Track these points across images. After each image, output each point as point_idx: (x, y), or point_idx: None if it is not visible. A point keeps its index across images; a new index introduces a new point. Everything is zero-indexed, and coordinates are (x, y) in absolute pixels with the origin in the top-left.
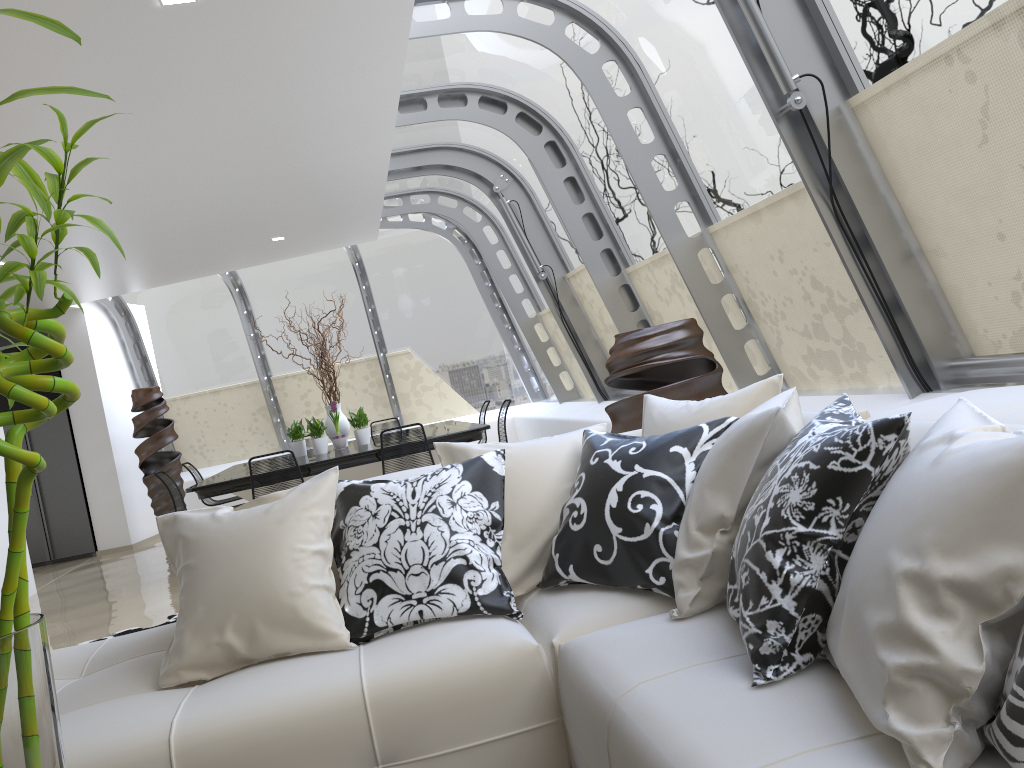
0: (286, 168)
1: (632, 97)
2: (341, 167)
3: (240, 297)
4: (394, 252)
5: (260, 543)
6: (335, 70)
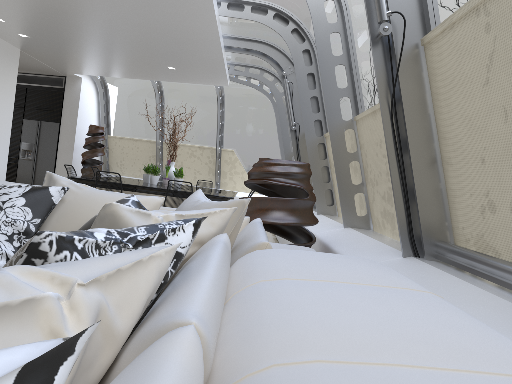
0: (159, 22)
1: (337, 25)
2: (192, 32)
3: (160, 97)
4: (241, 98)
5: None
6: None
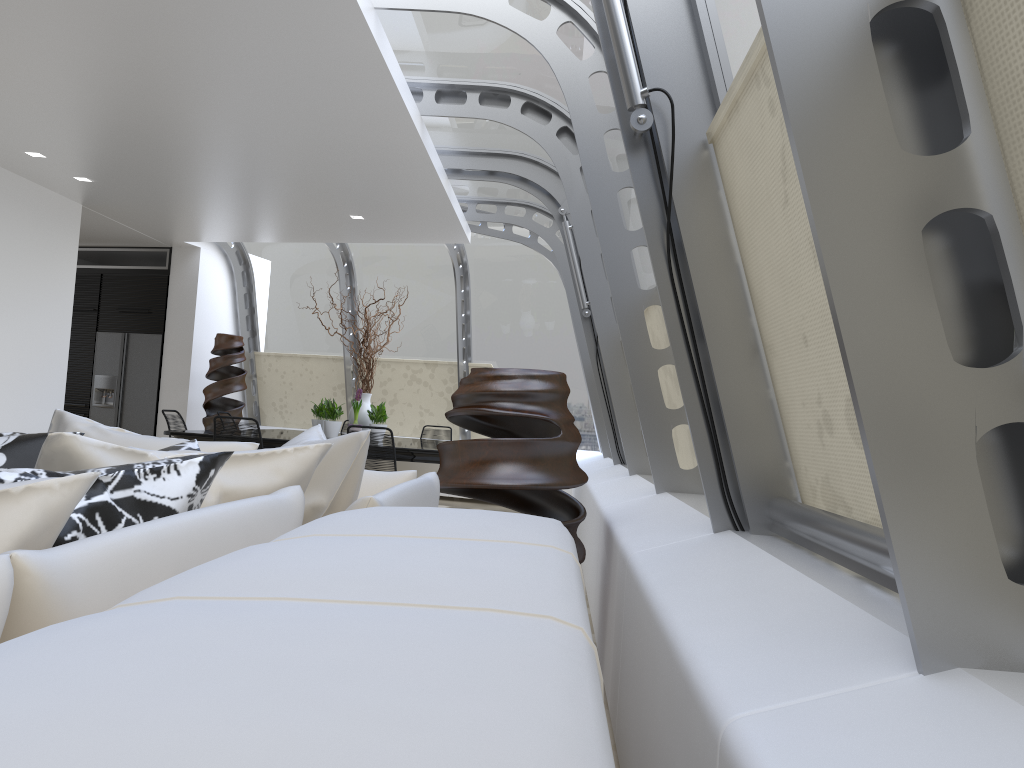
0: (315, 136)
1: (615, 117)
2: (376, 148)
3: (347, 272)
4: (499, 263)
5: None
6: (296, 27)
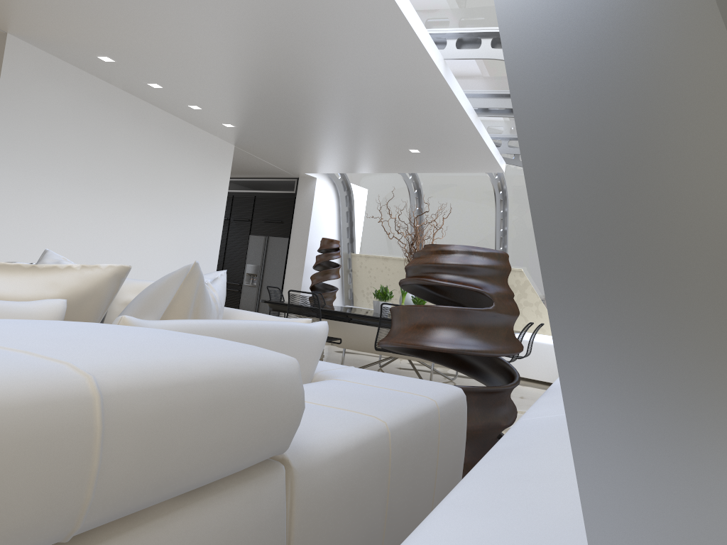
0: (366, 81)
1: None
2: (412, 89)
3: (416, 196)
4: None
5: None
6: None
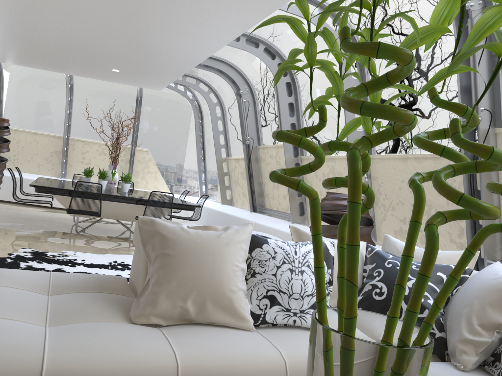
0: (158, 39)
1: (358, 80)
2: (183, 51)
3: (69, 90)
4: (160, 99)
5: (216, 254)
6: (233, 5)
